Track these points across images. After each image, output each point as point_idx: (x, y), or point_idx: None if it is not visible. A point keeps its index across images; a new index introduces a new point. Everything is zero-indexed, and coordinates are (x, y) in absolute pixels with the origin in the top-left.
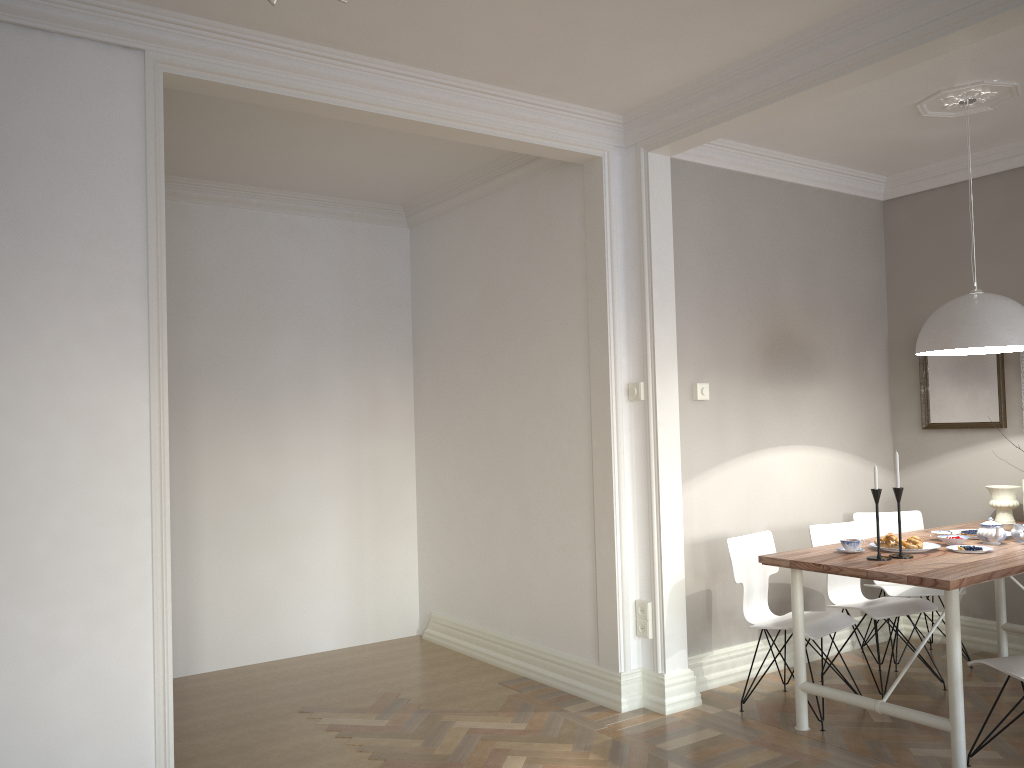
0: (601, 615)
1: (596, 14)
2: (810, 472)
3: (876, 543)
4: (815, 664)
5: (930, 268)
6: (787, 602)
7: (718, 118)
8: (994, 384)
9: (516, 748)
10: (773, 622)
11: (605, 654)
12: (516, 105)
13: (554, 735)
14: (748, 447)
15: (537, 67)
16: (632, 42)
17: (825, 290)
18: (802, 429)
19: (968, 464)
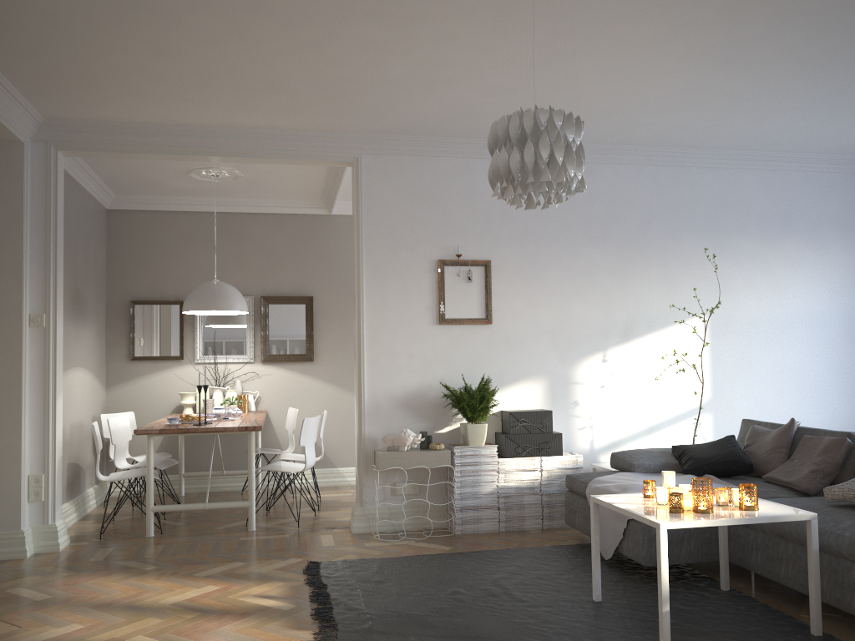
0: (1, 490)
1: (142, 80)
2: (83, 386)
3: (180, 420)
4: (91, 515)
5: (139, 259)
6: (75, 476)
7: (129, 149)
8: (178, 334)
9: (0, 587)
10: (116, 477)
11: (4, 520)
12: (3, 92)
13: (10, 576)
14: (66, 366)
15: (54, 81)
16: (131, 96)
17: (90, 263)
18: (82, 356)
19: (159, 381)
